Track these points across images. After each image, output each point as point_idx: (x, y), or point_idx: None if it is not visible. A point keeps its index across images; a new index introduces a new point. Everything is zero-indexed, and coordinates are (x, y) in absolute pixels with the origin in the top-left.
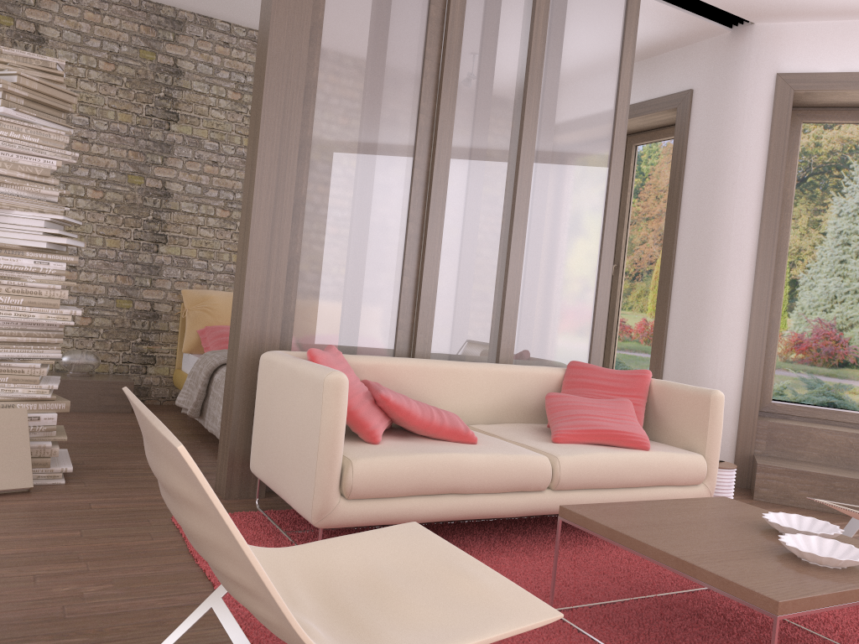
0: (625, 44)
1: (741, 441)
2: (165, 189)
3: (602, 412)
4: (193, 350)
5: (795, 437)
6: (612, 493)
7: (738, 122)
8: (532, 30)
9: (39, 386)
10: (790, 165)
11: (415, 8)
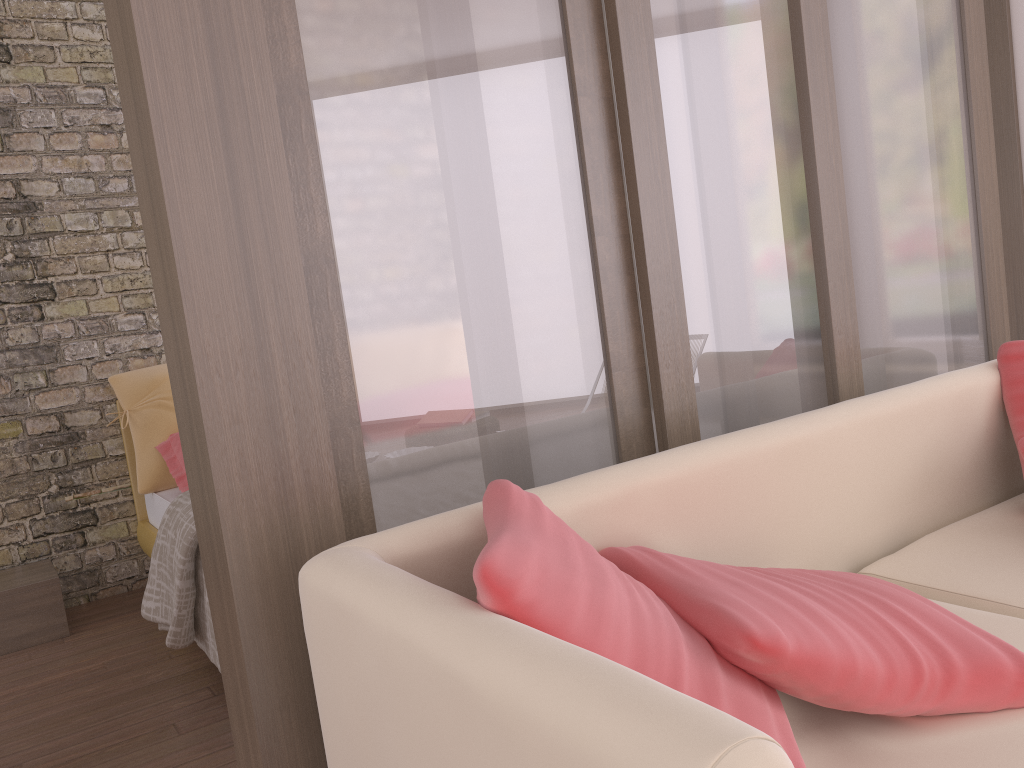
0: None
1: None
2: (24, 198)
3: None
4: (158, 484)
5: None
6: None
7: None
8: None
9: None
10: None
11: None
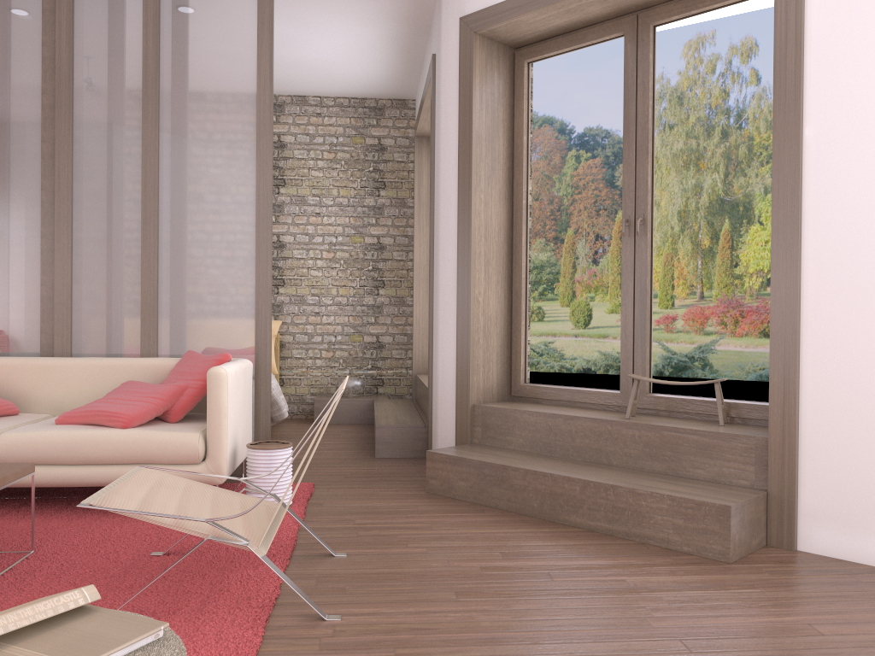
0: (259, 32)
1: (458, 429)
2: None
3: (130, 395)
4: None
5: (504, 421)
6: (74, 469)
7: (441, 80)
8: (142, 44)
9: None
10: (518, 113)
11: (29, 53)
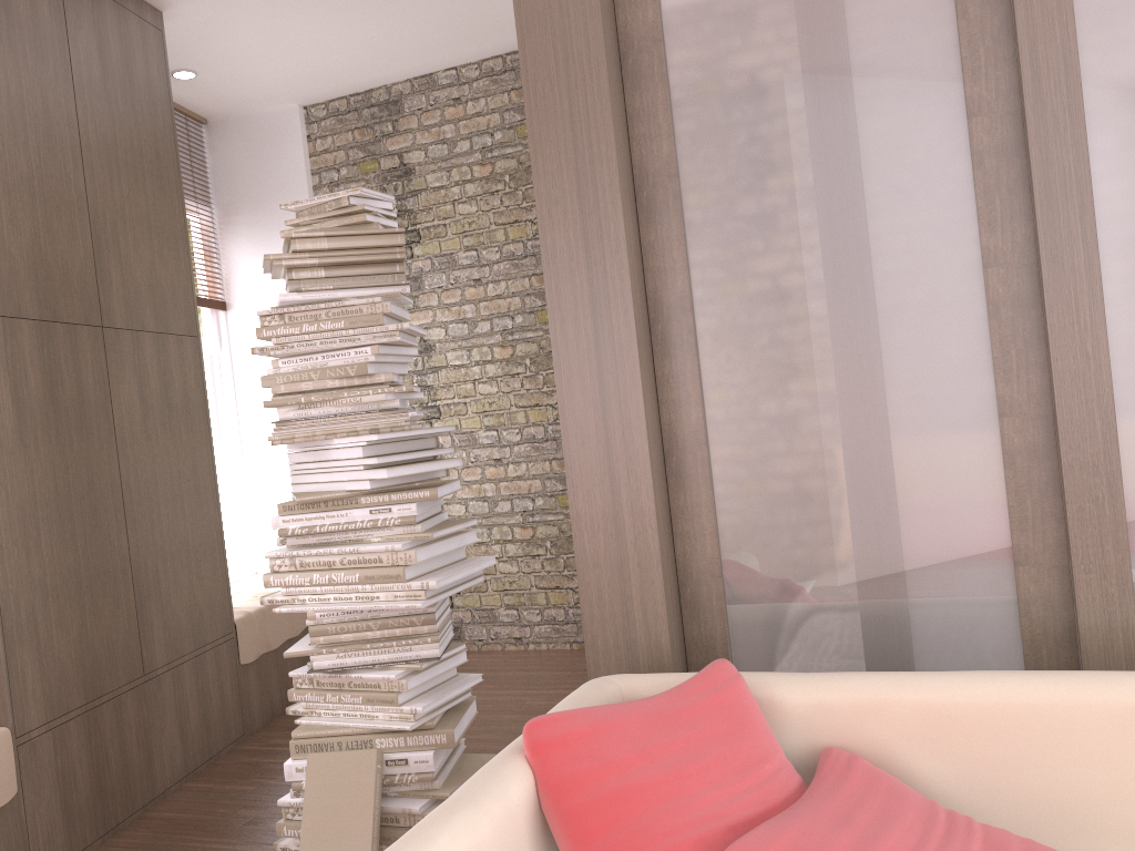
0: None
1: None
2: None
3: None
4: None
5: None
6: None
7: None
8: None
9: (400, 709)
10: None
11: None
